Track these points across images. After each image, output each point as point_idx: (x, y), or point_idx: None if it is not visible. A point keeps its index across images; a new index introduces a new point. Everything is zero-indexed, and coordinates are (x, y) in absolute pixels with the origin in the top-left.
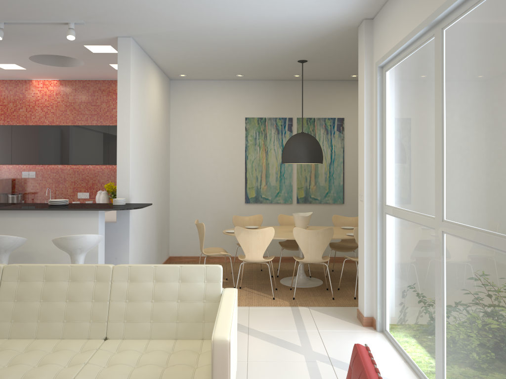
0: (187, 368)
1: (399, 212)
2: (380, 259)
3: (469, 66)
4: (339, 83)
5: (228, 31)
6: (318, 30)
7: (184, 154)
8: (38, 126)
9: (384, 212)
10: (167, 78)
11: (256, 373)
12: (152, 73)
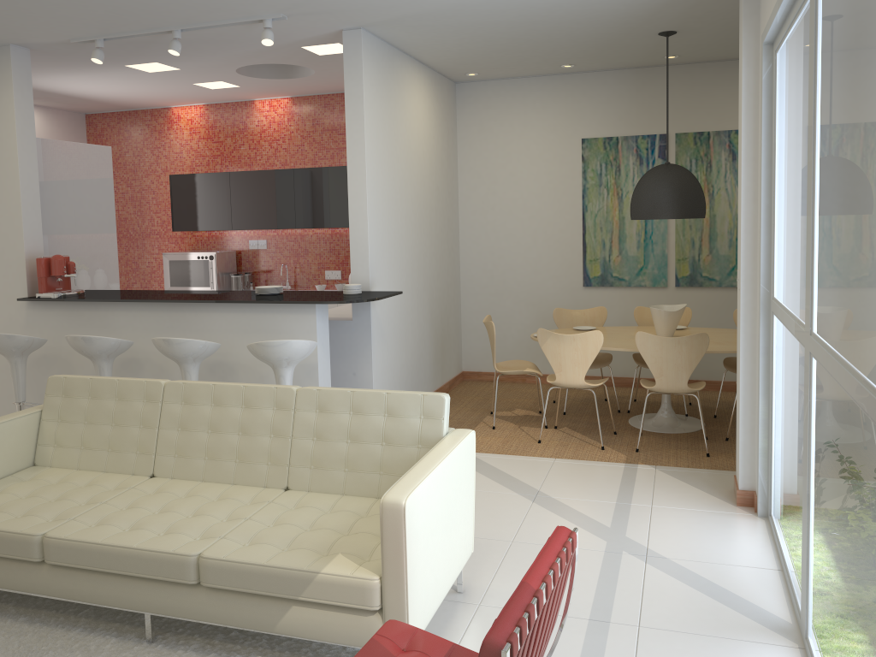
0: (371, 539)
1: (781, 313)
2: (765, 393)
3: (835, 56)
4: None
5: (508, 2)
6: None
7: (480, 206)
8: (263, 171)
9: (771, 310)
10: (448, 81)
11: (517, 560)
12: (412, 78)
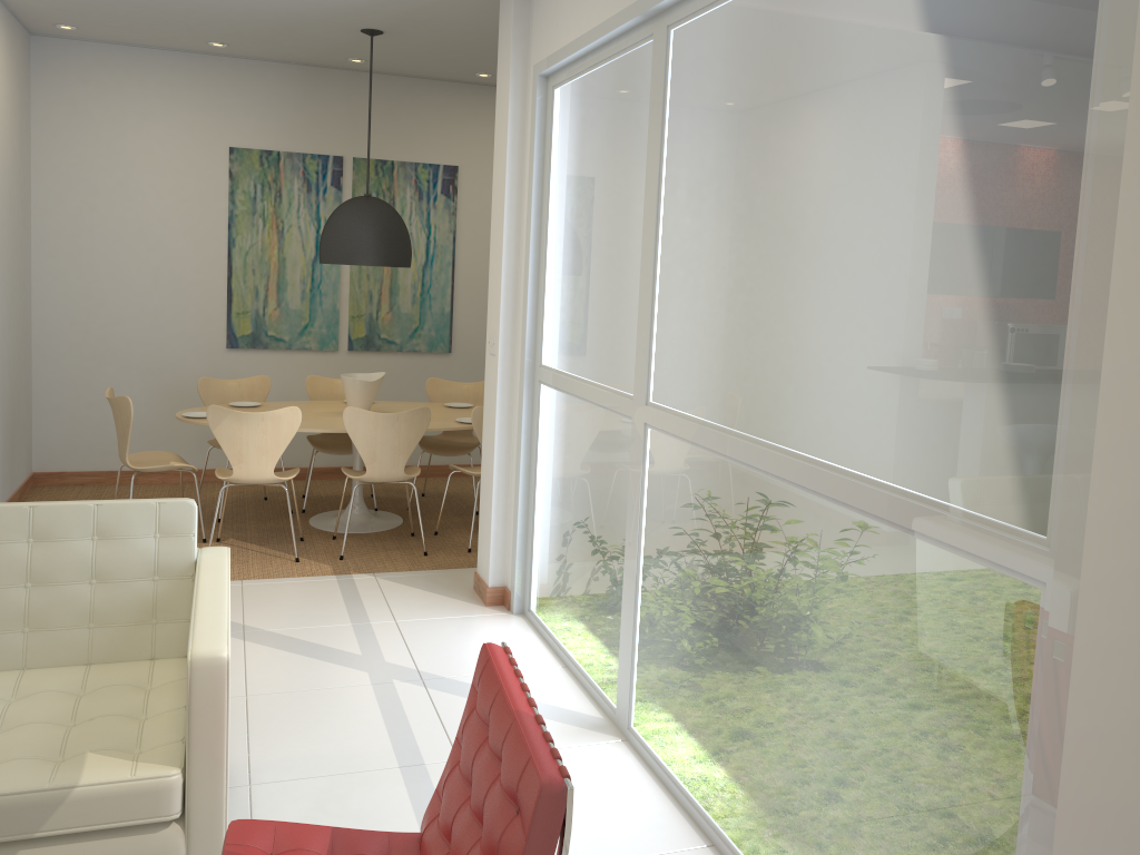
0: (125, 722)
1: (566, 383)
2: (526, 473)
3: (712, 115)
4: (450, 88)
5: None
6: None
7: (69, 225)
8: None
9: (538, 380)
10: (23, 30)
11: (268, 717)
12: None
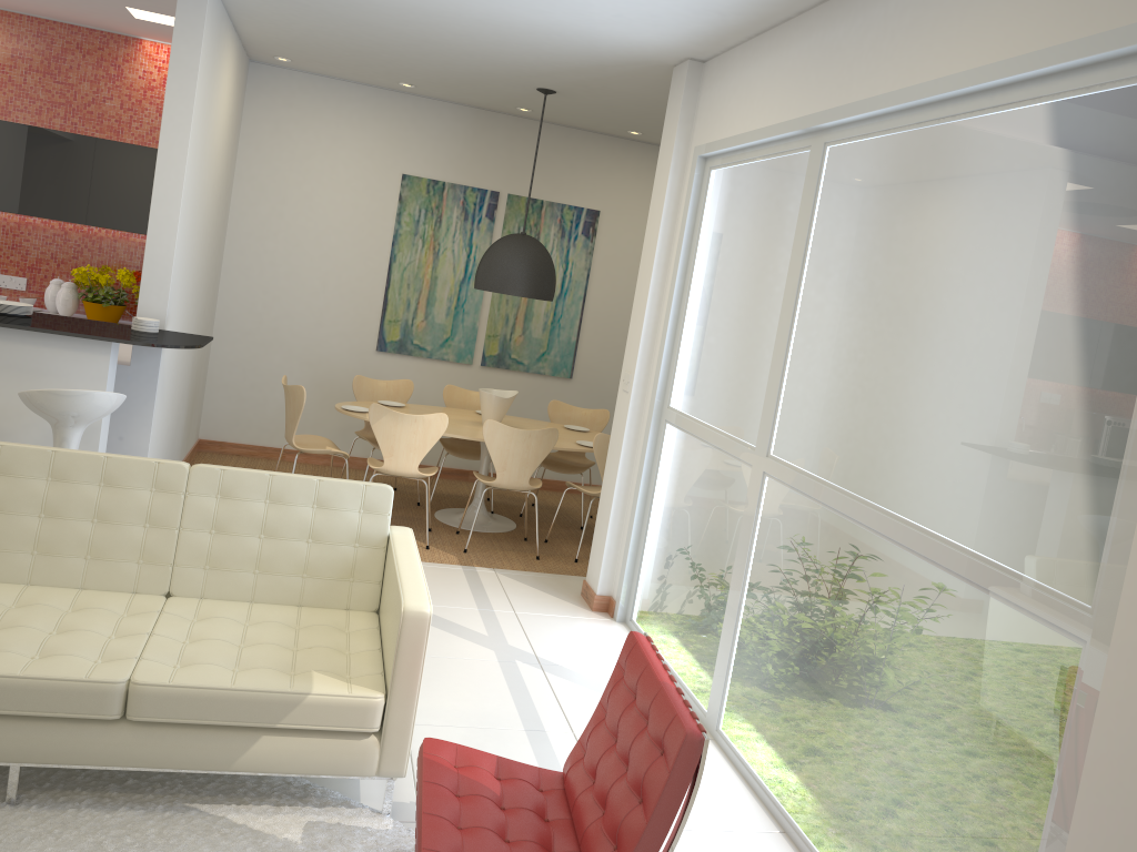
0: (335, 653)
1: (692, 426)
2: (643, 499)
3: (856, 226)
4: (602, 140)
5: (423, 16)
6: (599, 54)
7: (259, 228)
8: None
9: (664, 419)
10: (246, 58)
11: None
12: (228, 51)
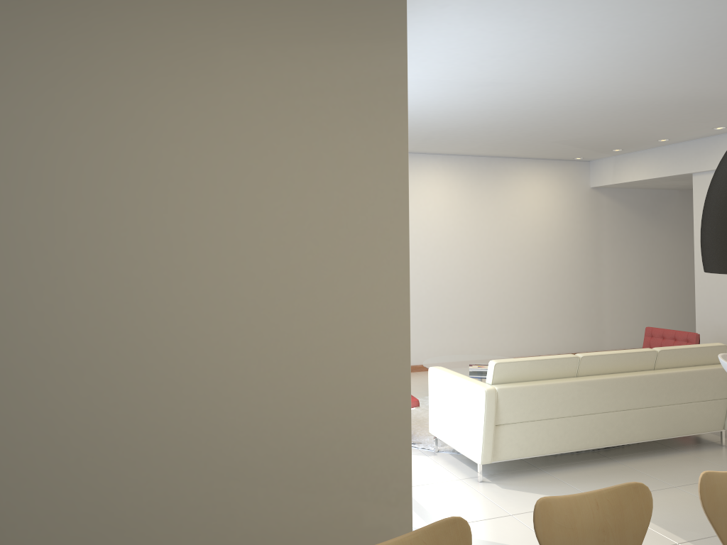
0: None
1: None
2: None
3: None
4: None
5: None
6: None
7: None
8: None
9: None
10: None
11: (484, 504)
12: None
